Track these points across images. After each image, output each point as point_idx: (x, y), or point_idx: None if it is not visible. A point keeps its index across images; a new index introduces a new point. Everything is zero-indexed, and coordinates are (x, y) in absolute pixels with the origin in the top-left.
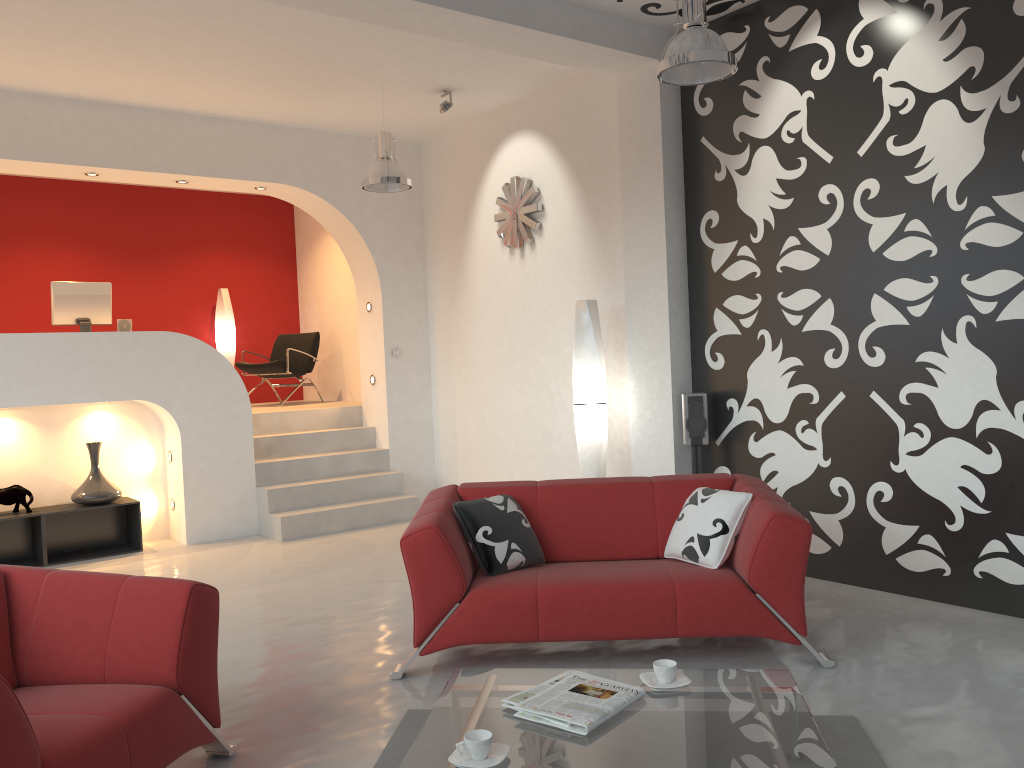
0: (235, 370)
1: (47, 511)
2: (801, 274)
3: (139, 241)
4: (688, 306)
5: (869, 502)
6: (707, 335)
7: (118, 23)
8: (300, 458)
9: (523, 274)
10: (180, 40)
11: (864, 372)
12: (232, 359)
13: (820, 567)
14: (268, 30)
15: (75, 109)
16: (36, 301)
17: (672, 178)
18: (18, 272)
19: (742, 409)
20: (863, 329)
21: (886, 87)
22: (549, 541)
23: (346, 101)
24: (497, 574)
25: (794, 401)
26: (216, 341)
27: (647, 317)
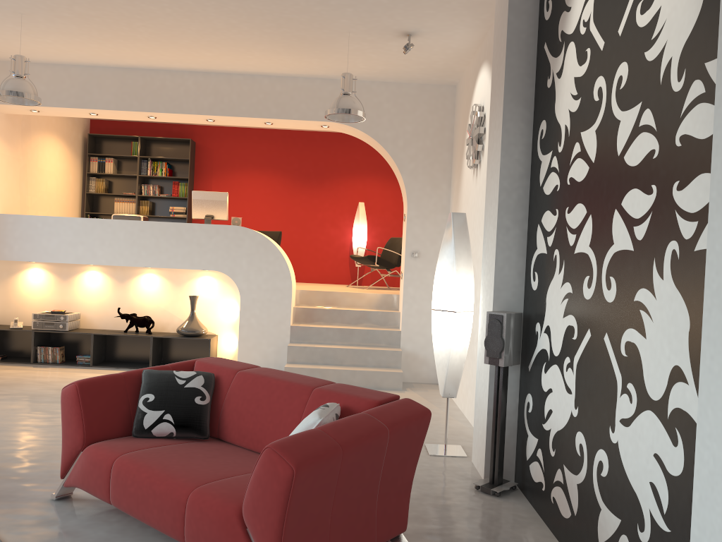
0: (283, 257)
1: (158, 335)
2: (578, 186)
3: (311, 168)
4: (527, 222)
5: (594, 472)
6: (533, 253)
7: (138, 13)
8: (326, 327)
9: (475, 191)
10: (185, 19)
11: (603, 308)
12: (361, 253)
13: (564, 534)
14: (220, 2)
15: (194, 78)
16: (245, 206)
17: (517, 89)
18: (237, 187)
19: (541, 335)
20: (606, 254)
21: None
22: (224, 422)
23: (350, 53)
24: (142, 437)
25: (565, 333)
26: (352, 239)
27: (490, 231)
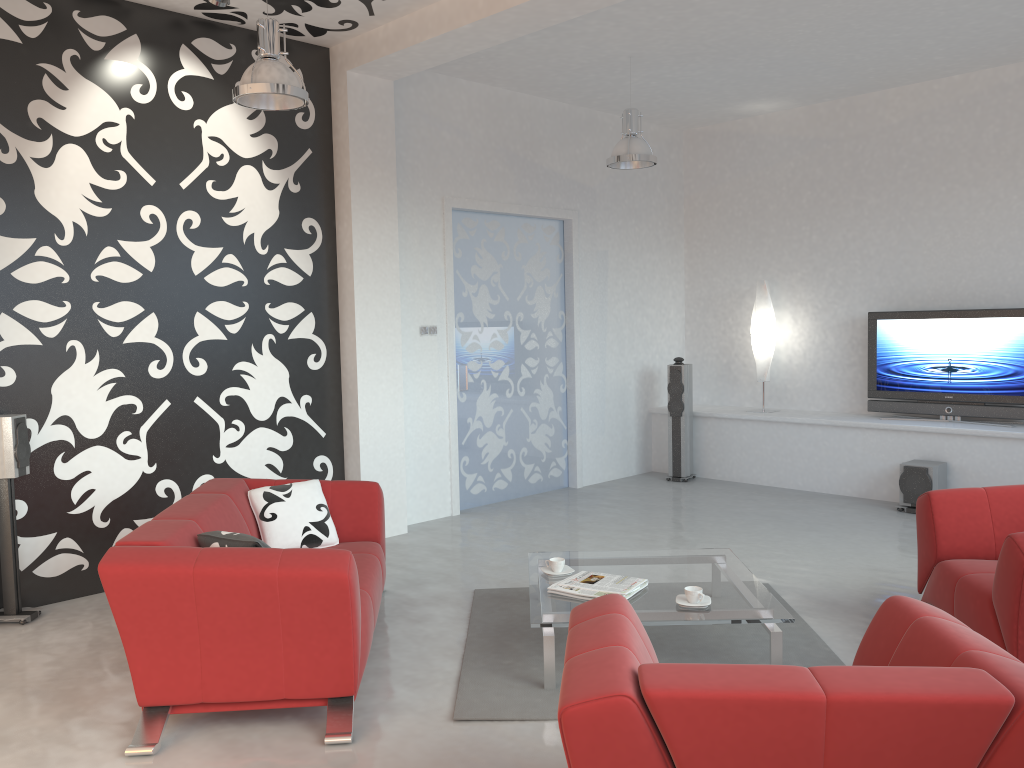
0: None
1: None
2: (122, 286)
3: None
4: None
5: None
6: None
7: None
8: None
9: None
10: None
11: (189, 380)
12: None
13: None
14: None
15: None
16: None
17: None
18: None
19: (45, 429)
20: (188, 342)
21: (205, 137)
22: None
23: None
24: None
25: (115, 413)
26: None
27: None
